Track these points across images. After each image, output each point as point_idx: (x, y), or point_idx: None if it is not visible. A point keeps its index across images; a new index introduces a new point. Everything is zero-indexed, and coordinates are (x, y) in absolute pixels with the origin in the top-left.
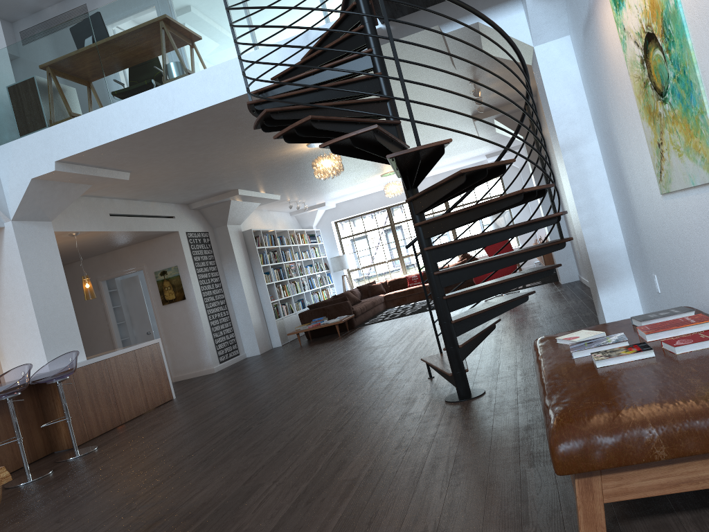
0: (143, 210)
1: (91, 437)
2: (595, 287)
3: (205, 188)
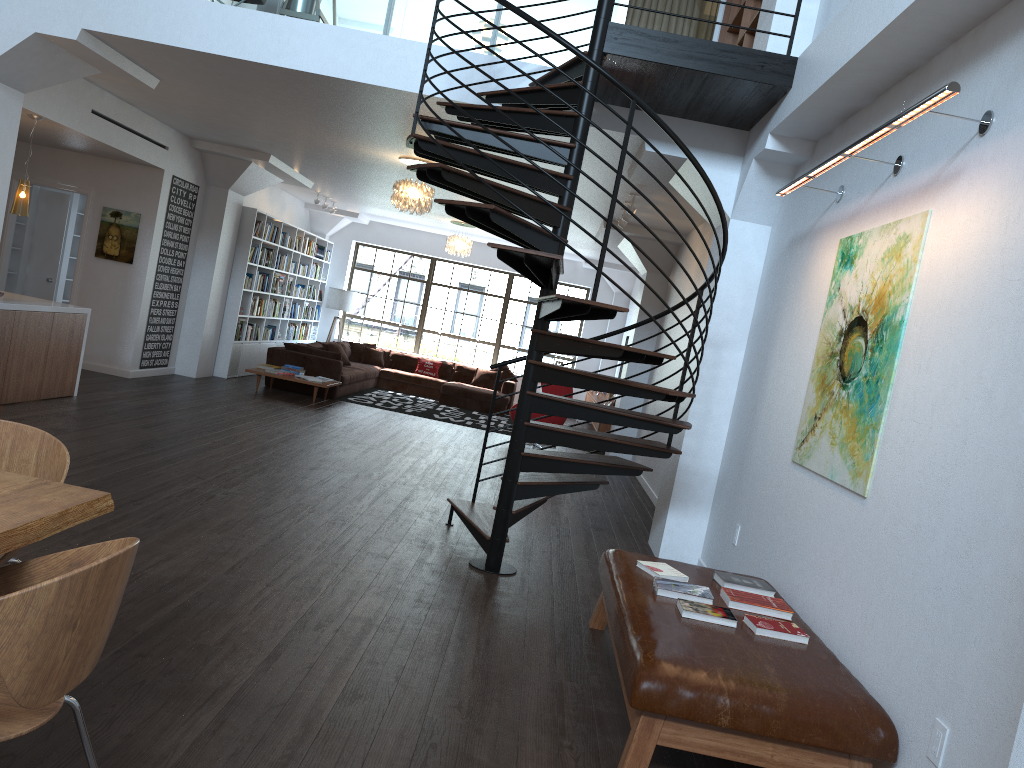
0: (134, 123)
1: None
2: (666, 503)
3: (233, 135)
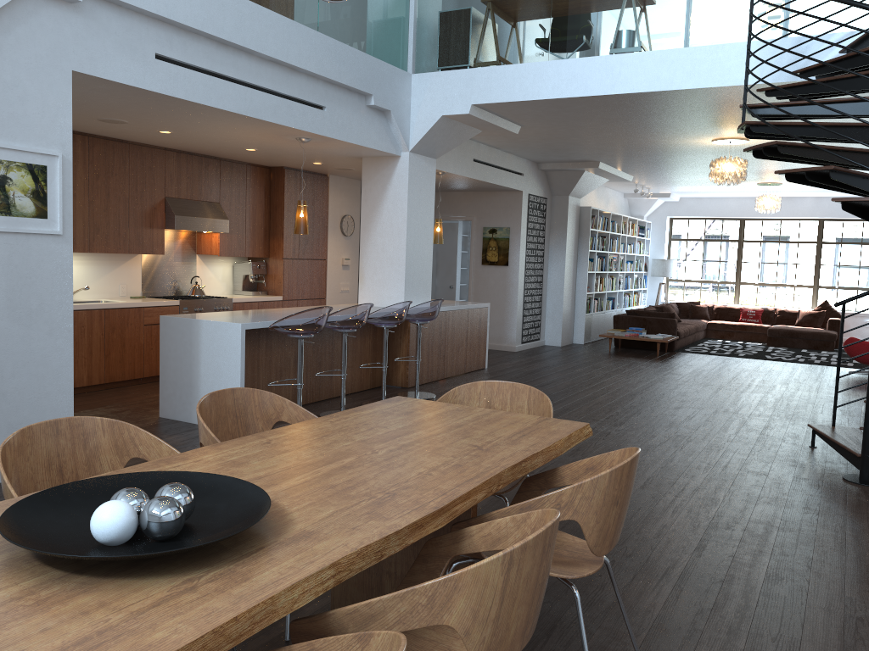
0: (500, 161)
1: (420, 382)
2: None
3: (571, 153)
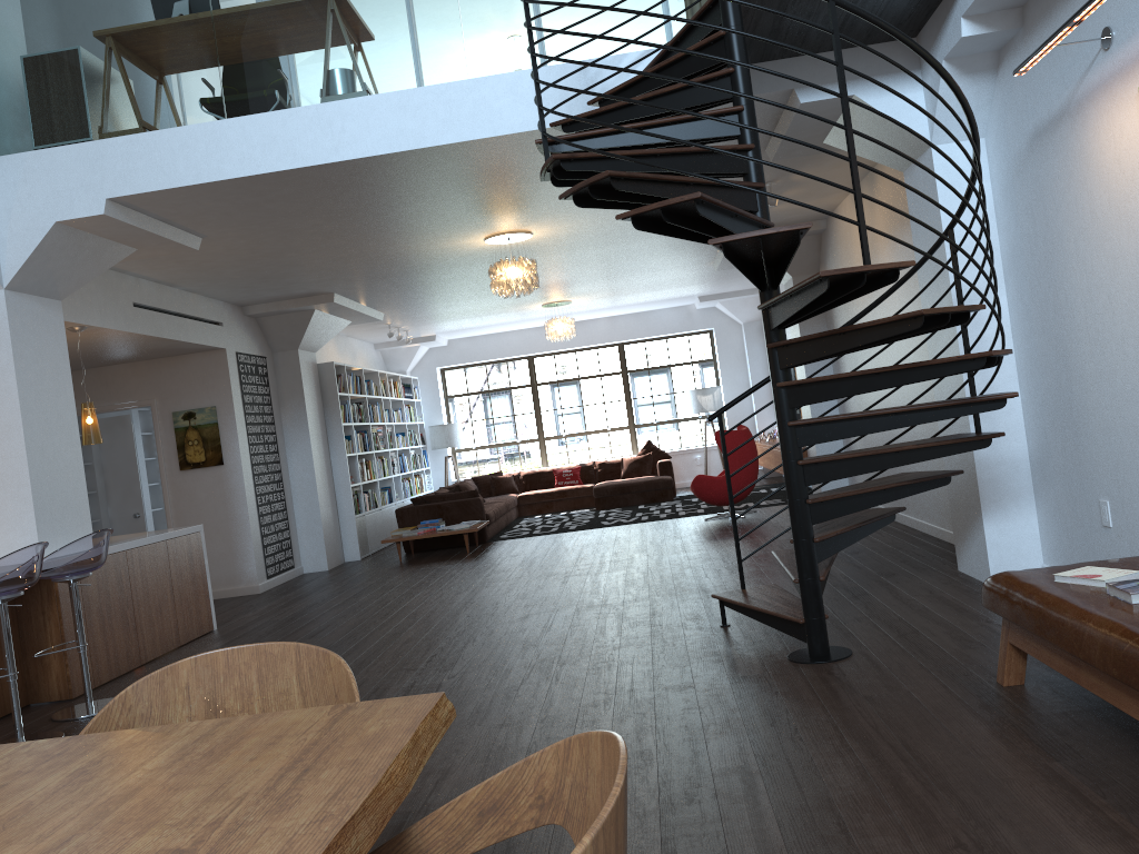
0: (180, 306)
1: (98, 683)
2: (973, 512)
3: (290, 283)
